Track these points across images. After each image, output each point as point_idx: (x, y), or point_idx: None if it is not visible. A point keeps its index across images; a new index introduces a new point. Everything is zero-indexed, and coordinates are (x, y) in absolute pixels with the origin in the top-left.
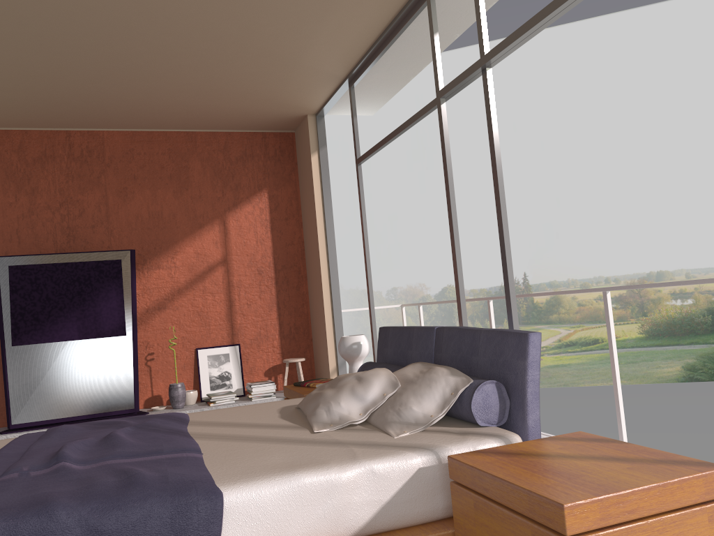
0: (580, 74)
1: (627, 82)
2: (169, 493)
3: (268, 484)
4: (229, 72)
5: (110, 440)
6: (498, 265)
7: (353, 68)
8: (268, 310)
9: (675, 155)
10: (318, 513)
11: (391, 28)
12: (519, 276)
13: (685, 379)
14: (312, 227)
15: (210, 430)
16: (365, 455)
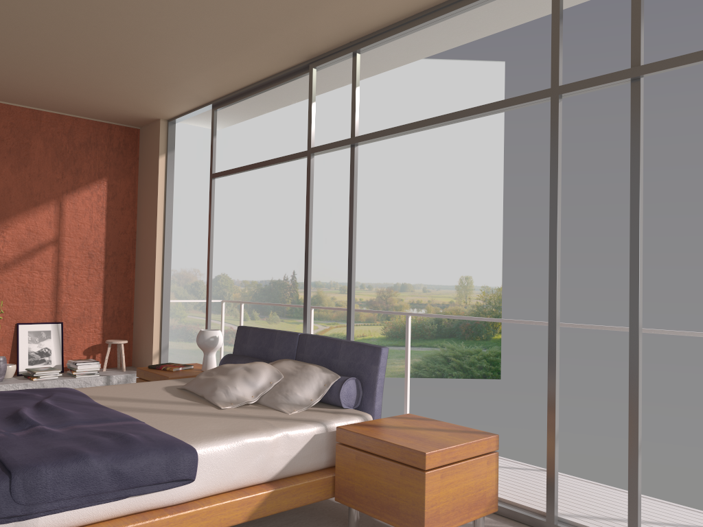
0: (363, 103)
1: (399, 119)
2: (161, 447)
3: (223, 443)
4: (109, 77)
5: (52, 410)
6: (271, 261)
7: (222, 96)
8: (95, 293)
9: (428, 188)
10: (253, 463)
11: (269, 80)
12: (288, 273)
13: (411, 375)
14: (150, 221)
15: (122, 404)
16: (279, 425)
